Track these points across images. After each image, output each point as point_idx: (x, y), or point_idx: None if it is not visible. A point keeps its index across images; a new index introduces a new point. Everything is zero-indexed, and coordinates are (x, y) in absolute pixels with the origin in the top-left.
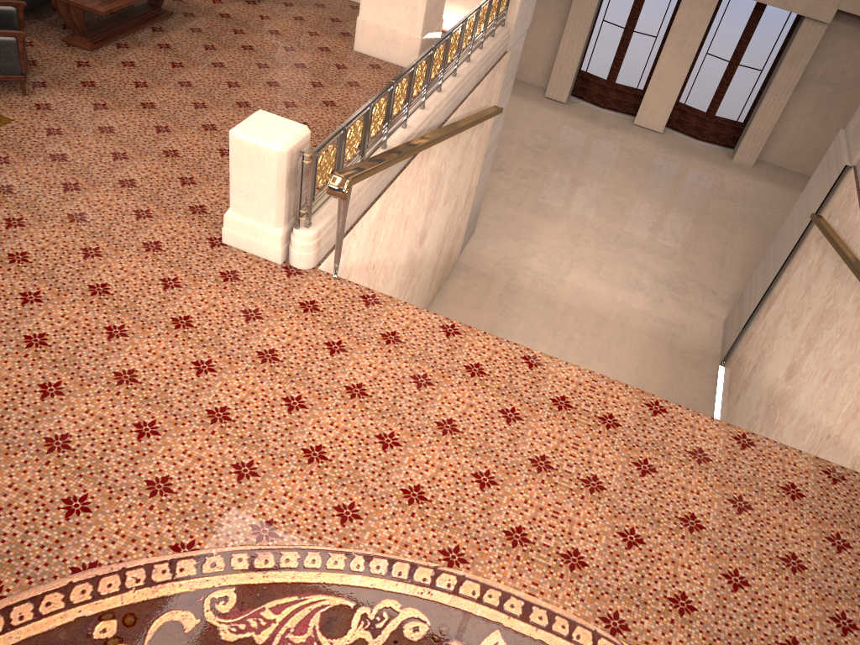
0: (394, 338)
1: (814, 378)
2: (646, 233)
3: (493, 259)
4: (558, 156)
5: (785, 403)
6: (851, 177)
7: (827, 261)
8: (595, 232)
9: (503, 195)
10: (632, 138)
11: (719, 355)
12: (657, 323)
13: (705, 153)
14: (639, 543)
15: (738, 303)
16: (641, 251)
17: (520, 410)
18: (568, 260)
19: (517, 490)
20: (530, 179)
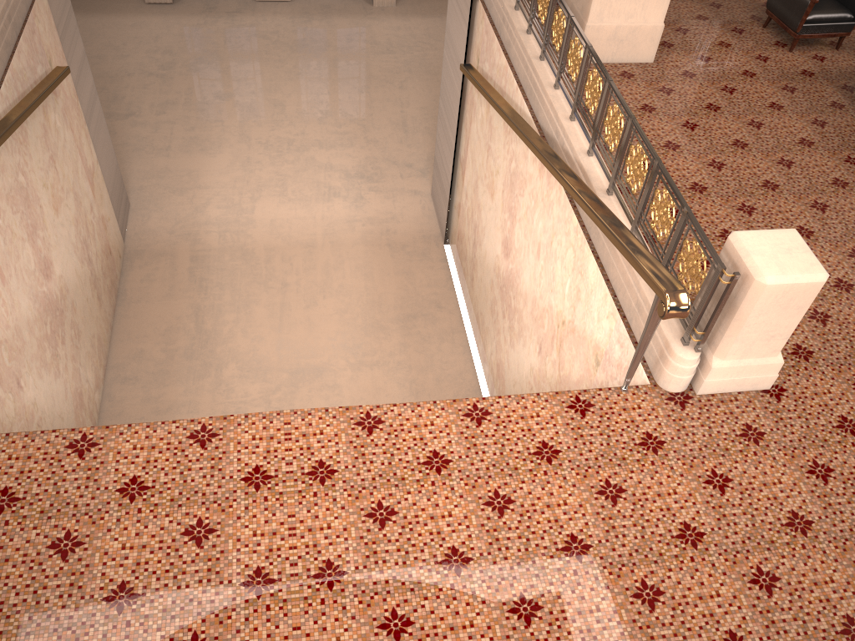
0: (7, 498)
1: (529, 254)
2: (317, 126)
3: (165, 228)
4: (190, 71)
5: (514, 284)
6: (481, 11)
7: (495, 115)
8: (265, 147)
9: (146, 144)
10: (262, 19)
11: (440, 234)
12: (367, 226)
13: (343, 7)
14: (407, 626)
15: (436, 172)
16: (320, 150)
17: (209, 517)
18: (248, 194)
19: (241, 640)
20: (169, 112)
